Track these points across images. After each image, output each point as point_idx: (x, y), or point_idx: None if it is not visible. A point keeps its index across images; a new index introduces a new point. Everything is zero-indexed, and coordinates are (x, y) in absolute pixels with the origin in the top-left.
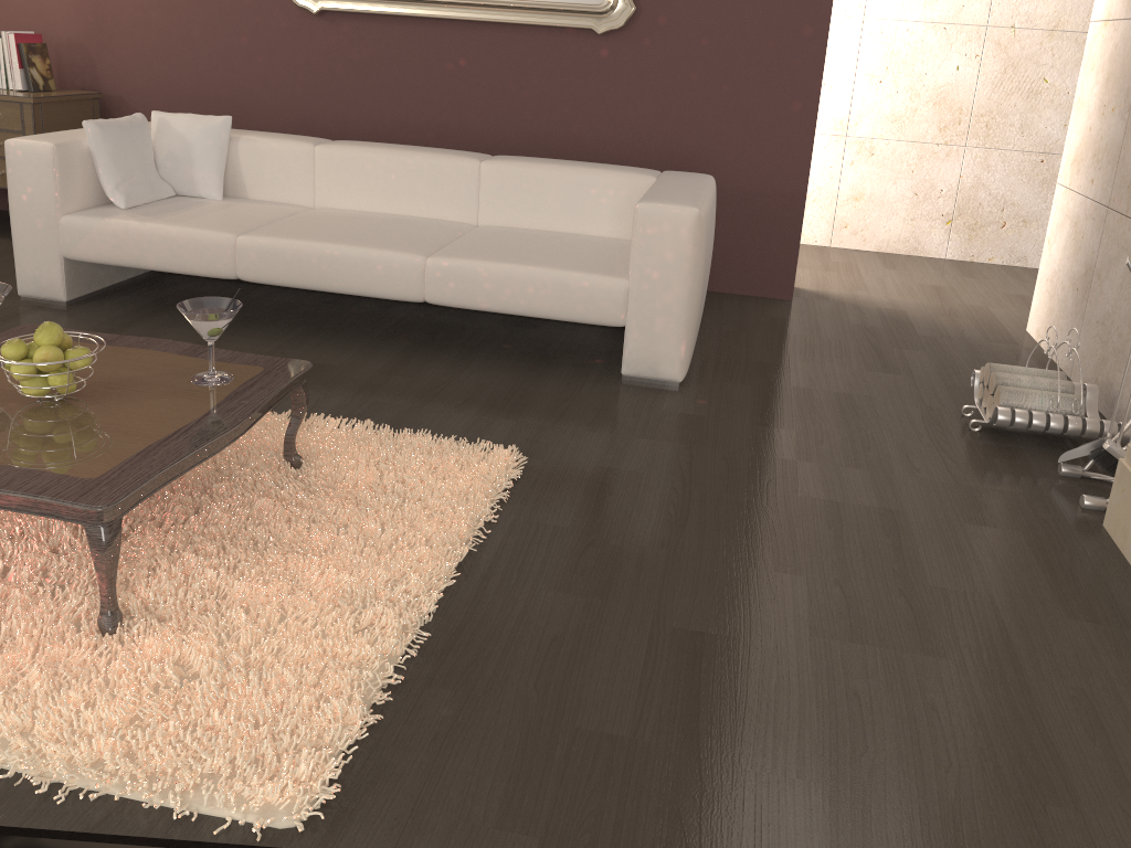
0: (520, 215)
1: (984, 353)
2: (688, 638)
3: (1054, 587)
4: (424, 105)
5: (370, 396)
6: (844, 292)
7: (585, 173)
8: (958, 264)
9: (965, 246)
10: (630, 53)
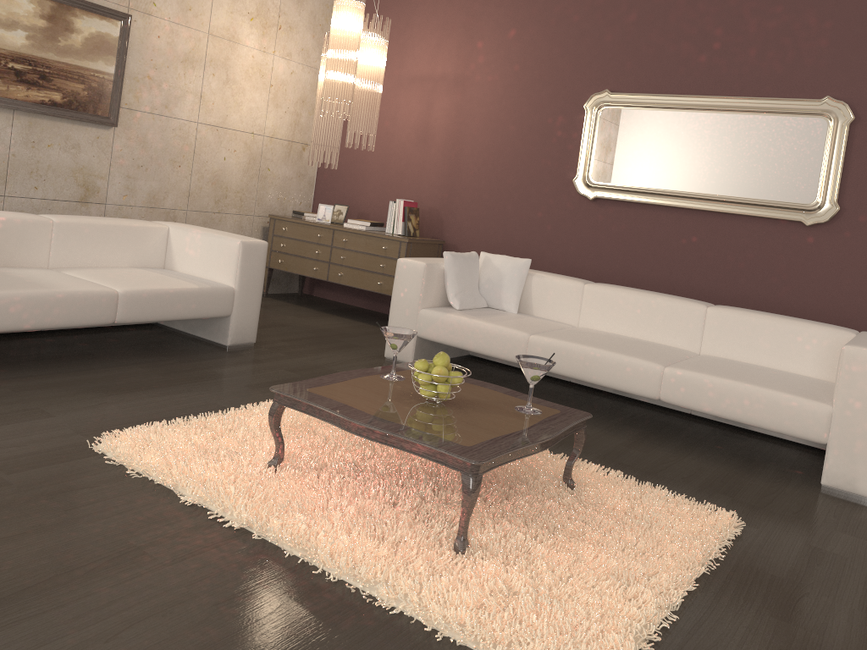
0: (735, 350)
1: None
2: None
3: None
4: (661, 267)
5: (616, 458)
6: None
7: (793, 324)
8: None
9: None
10: (832, 241)
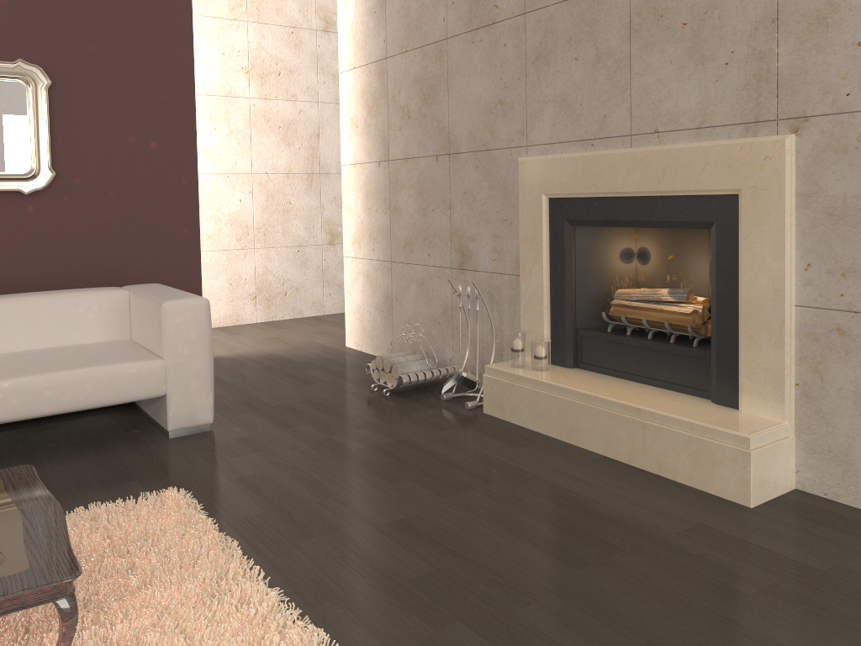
0: (17, 341)
1: (343, 361)
2: (399, 524)
3: (499, 440)
4: None
5: None
6: (228, 352)
7: (72, 297)
8: (267, 323)
9: (267, 312)
10: (53, 207)
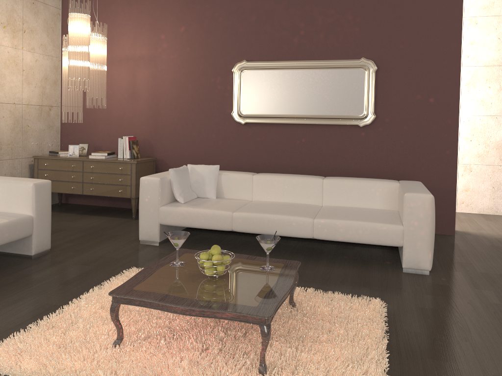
0: (341, 201)
1: None
2: None
3: None
4: (287, 157)
5: (302, 278)
6: (475, 231)
7: (368, 182)
8: None
9: None
10: (373, 133)
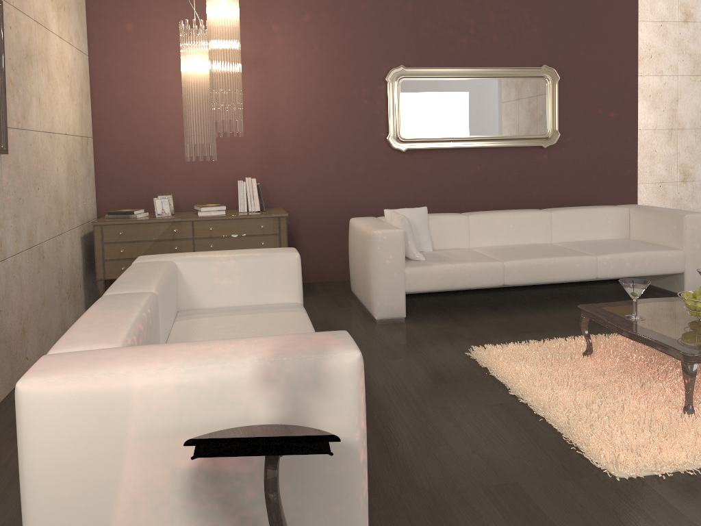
0: (572, 235)
1: None
2: None
3: None
4: (460, 192)
5: None
6: None
7: (599, 210)
8: None
9: None
10: (556, 155)
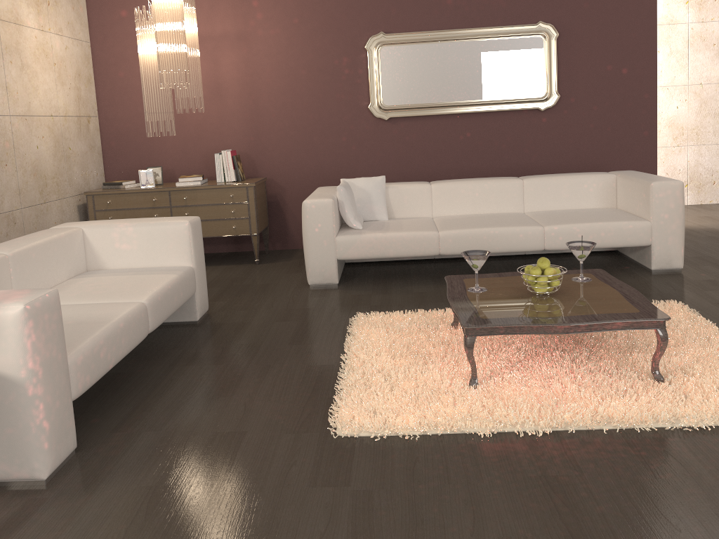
0: (547, 204)
1: None
2: None
3: None
4: (449, 159)
5: None
6: None
7: (580, 177)
8: (697, 206)
9: (696, 197)
10: (557, 118)
